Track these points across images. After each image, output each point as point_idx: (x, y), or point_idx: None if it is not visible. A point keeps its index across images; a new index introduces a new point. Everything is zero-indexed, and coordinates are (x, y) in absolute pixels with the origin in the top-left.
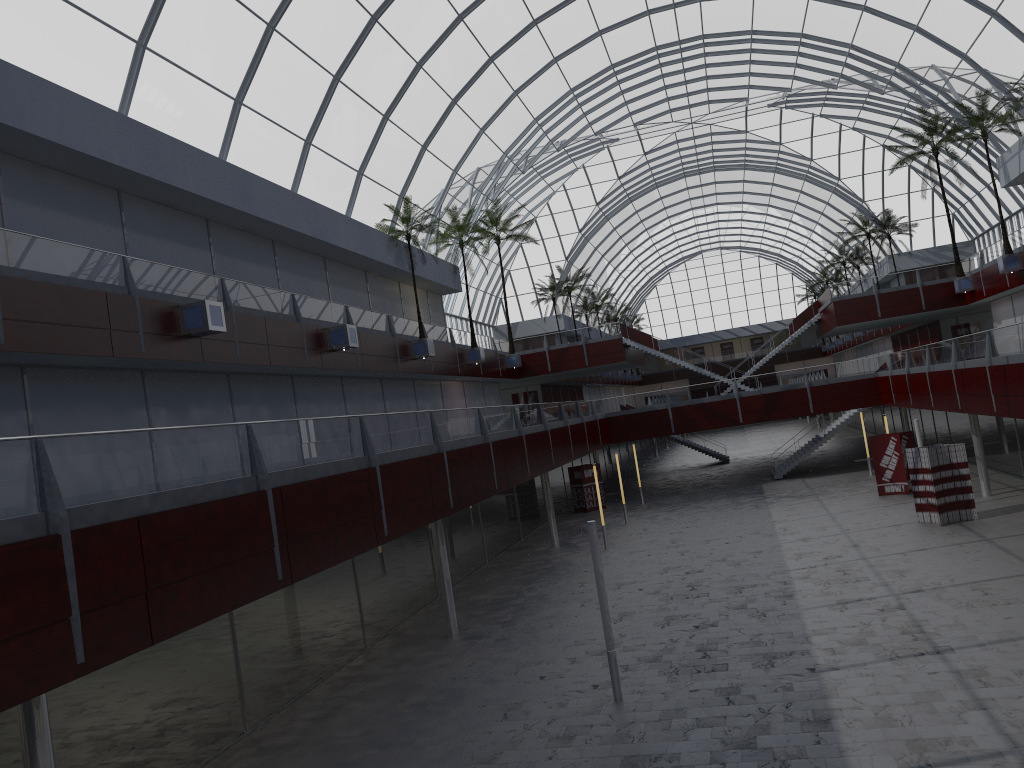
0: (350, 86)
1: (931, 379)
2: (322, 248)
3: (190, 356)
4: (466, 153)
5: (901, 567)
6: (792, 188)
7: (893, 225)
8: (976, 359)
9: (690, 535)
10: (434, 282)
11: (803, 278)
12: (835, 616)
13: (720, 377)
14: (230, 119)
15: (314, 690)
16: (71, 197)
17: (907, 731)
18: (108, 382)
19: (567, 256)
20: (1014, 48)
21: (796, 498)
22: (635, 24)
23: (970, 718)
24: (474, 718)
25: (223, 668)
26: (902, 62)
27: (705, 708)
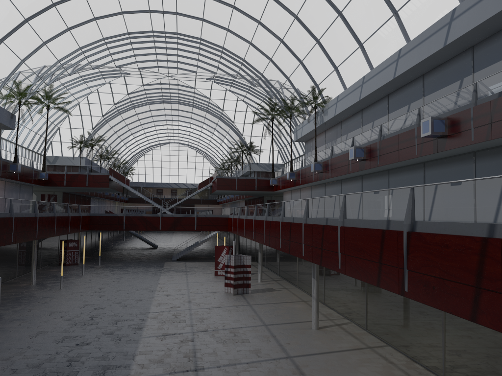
0: None
1: (246, 222)
2: None
3: None
4: (32, 53)
5: (204, 316)
6: (213, 121)
7: (253, 149)
8: (262, 216)
9: (112, 286)
10: None
11: (215, 166)
12: (156, 343)
13: (156, 205)
14: None
15: None
16: None
17: None
18: None
19: (93, 127)
20: (307, 80)
21: (176, 272)
22: (142, 15)
23: None
24: None
25: None
26: (264, 74)
27: None
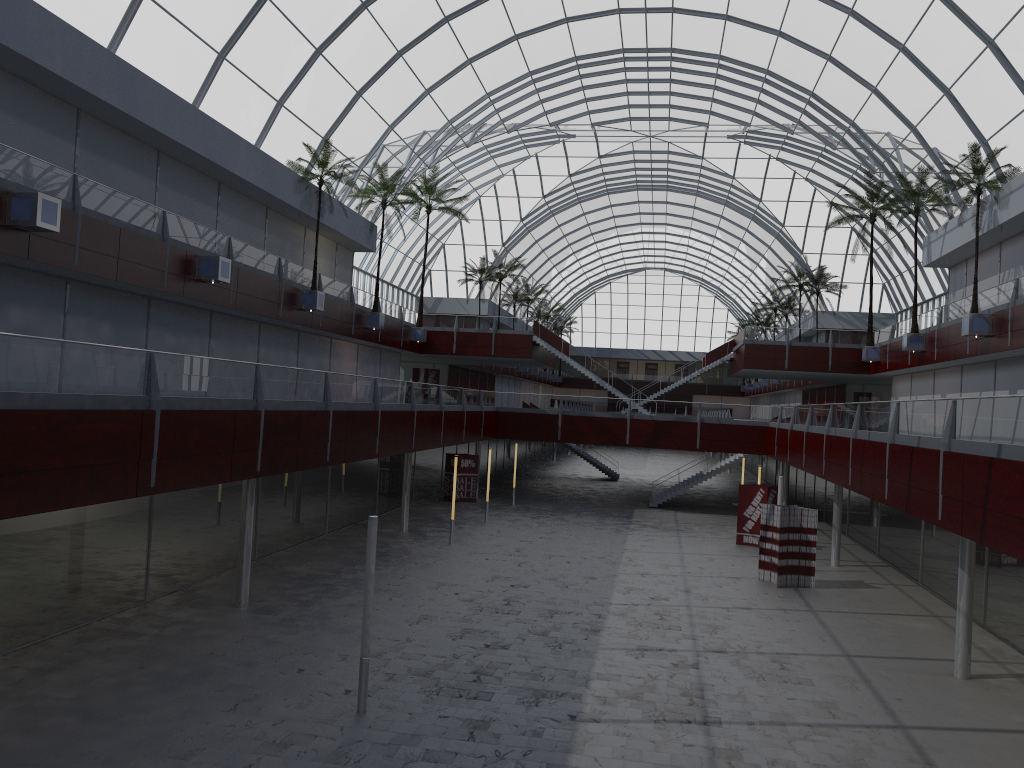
0: (281, 8)
1: (807, 439)
2: (216, 171)
3: (11, 250)
4: (406, 111)
5: (718, 623)
6: (739, 225)
7: (824, 282)
8: (845, 429)
9: (538, 547)
10: (344, 236)
11: (737, 316)
12: (627, 662)
13: (620, 395)
14: (129, 8)
15: (60, 637)
16: None
17: None
18: None
19: (504, 242)
20: (959, 131)
21: (659, 530)
22: (604, 20)
23: None
24: (202, 703)
25: None
26: (856, 121)
27: (442, 739)
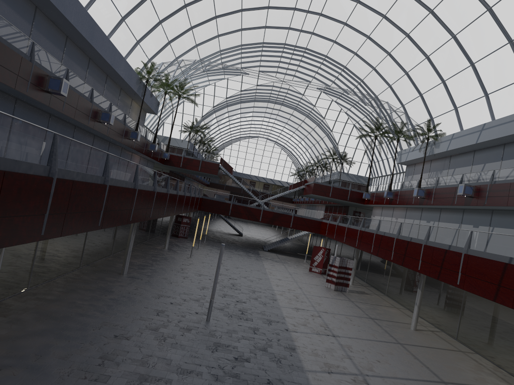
0: (152, 2)
1: (347, 230)
2: (110, 71)
3: (44, 101)
4: (185, 52)
5: (319, 301)
6: (310, 126)
7: (345, 159)
8: (371, 229)
9: (229, 263)
10: (148, 106)
11: (296, 166)
12: (294, 313)
13: (256, 198)
14: None
15: (57, 279)
16: (16, 1)
17: (324, 359)
18: (0, 98)
19: (203, 116)
20: (422, 111)
21: (274, 261)
22: (281, 30)
23: (346, 361)
24: (143, 311)
25: (29, 256)
26: (378, 96)
27: (245, 333)
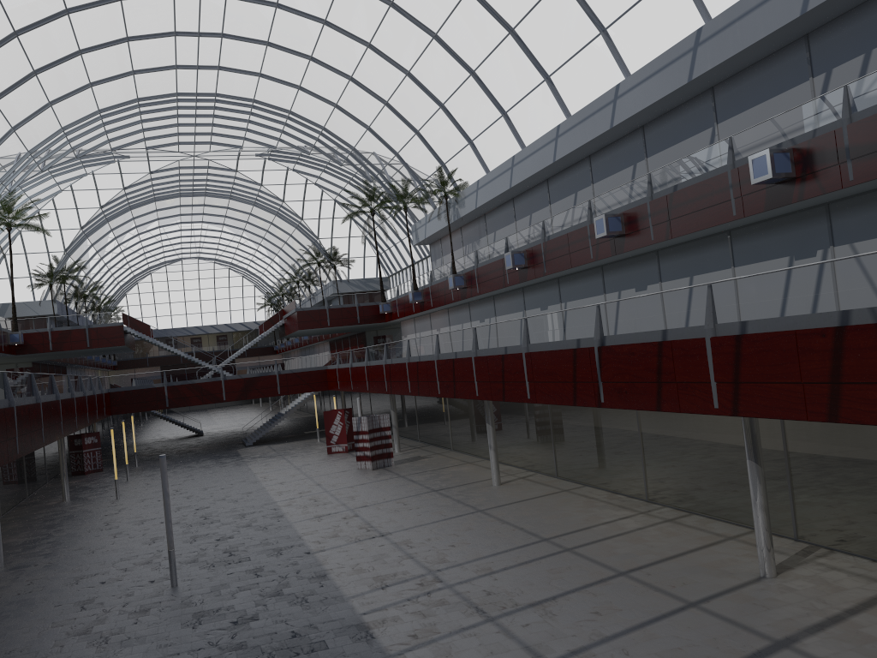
0: None
1: (368, 371)
2: None
3: None
4: None
5: (352, 494)
6: (265, 219)
7: (338, 259)
8: (400, 357)
9: (190, 485)
10: None
11: (263, 290)
12: (315, 524)
13: (206, 363)
14: None
15: None
16: None
17: (372, 573)
18: None
19: (67, 248)
20: (427, 157)
21: (267, 458)
22: (164, 73)
23: (405, 562)
24: (55, 613)
25: None
26: (357, 147)
27: (242, 581)
